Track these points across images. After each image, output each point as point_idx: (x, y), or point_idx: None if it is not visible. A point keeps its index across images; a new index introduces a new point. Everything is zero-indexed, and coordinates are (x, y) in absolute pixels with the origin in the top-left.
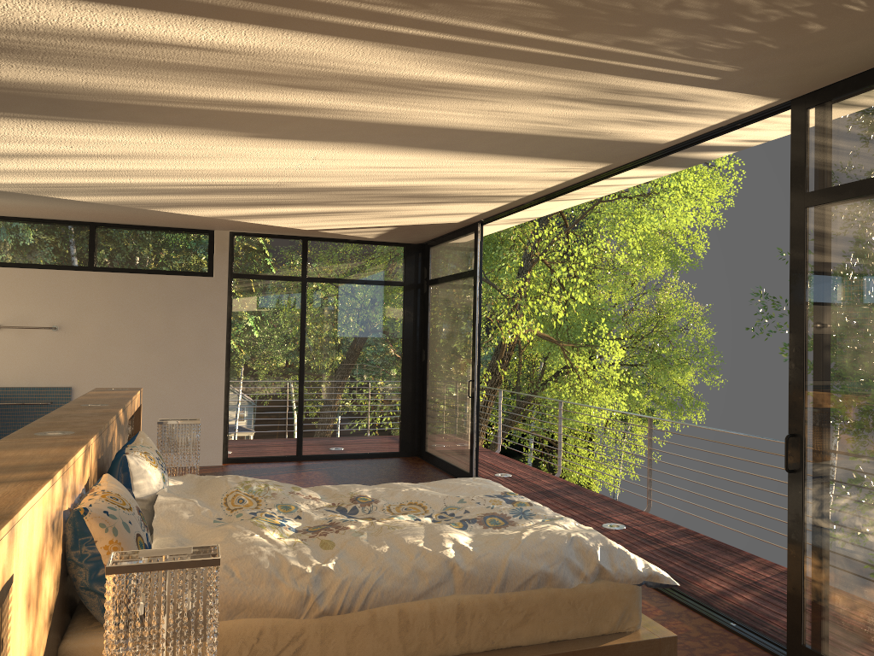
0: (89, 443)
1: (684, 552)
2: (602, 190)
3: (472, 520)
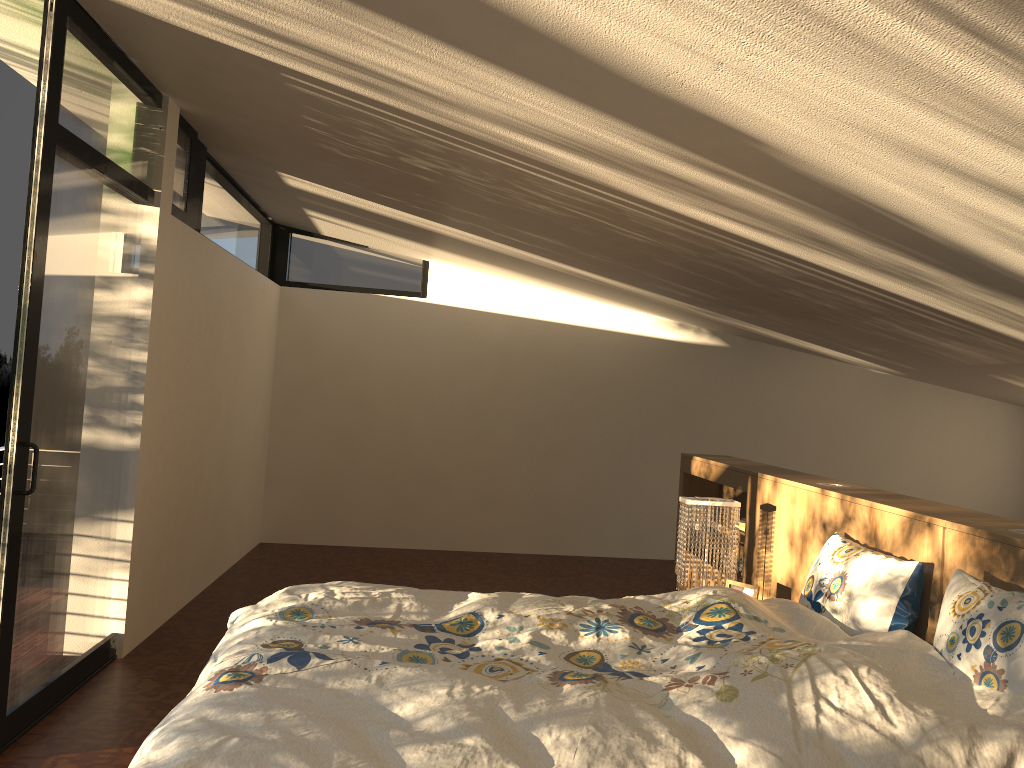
0: (928, 519)
1: None
2: None
3: (421, 624)
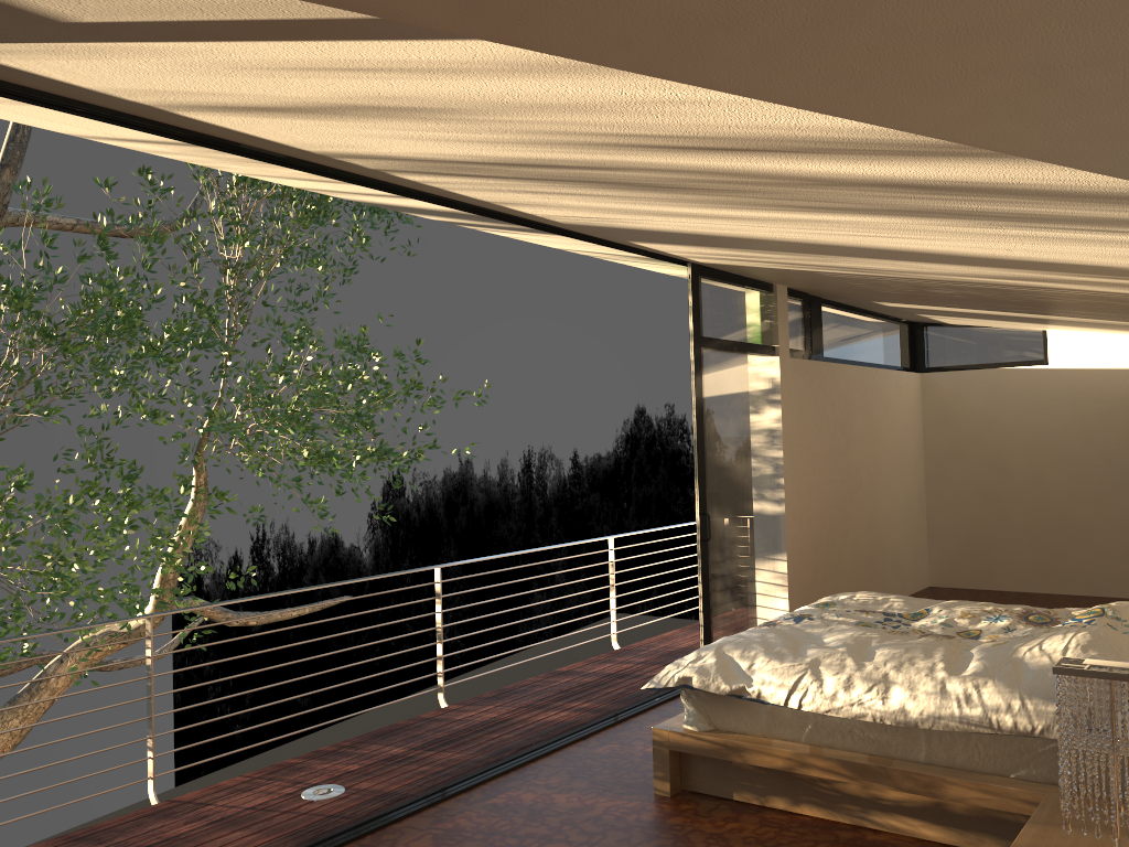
0: None
1: (436, 740)
2: (235, 165)
3: (889, 612)
